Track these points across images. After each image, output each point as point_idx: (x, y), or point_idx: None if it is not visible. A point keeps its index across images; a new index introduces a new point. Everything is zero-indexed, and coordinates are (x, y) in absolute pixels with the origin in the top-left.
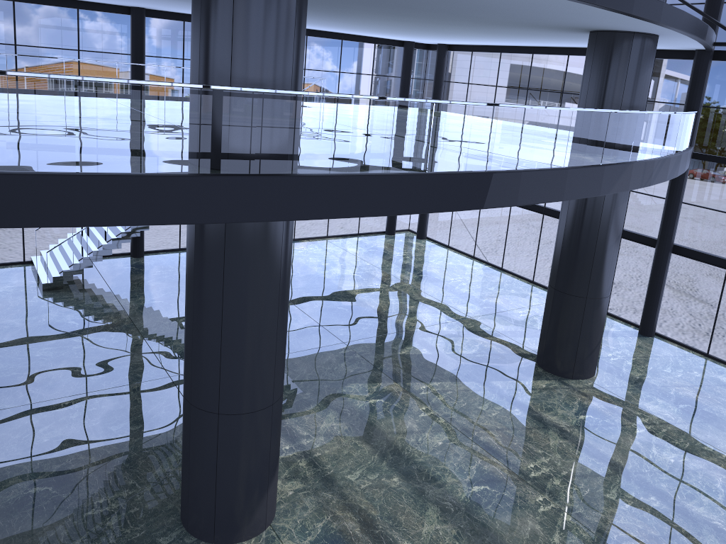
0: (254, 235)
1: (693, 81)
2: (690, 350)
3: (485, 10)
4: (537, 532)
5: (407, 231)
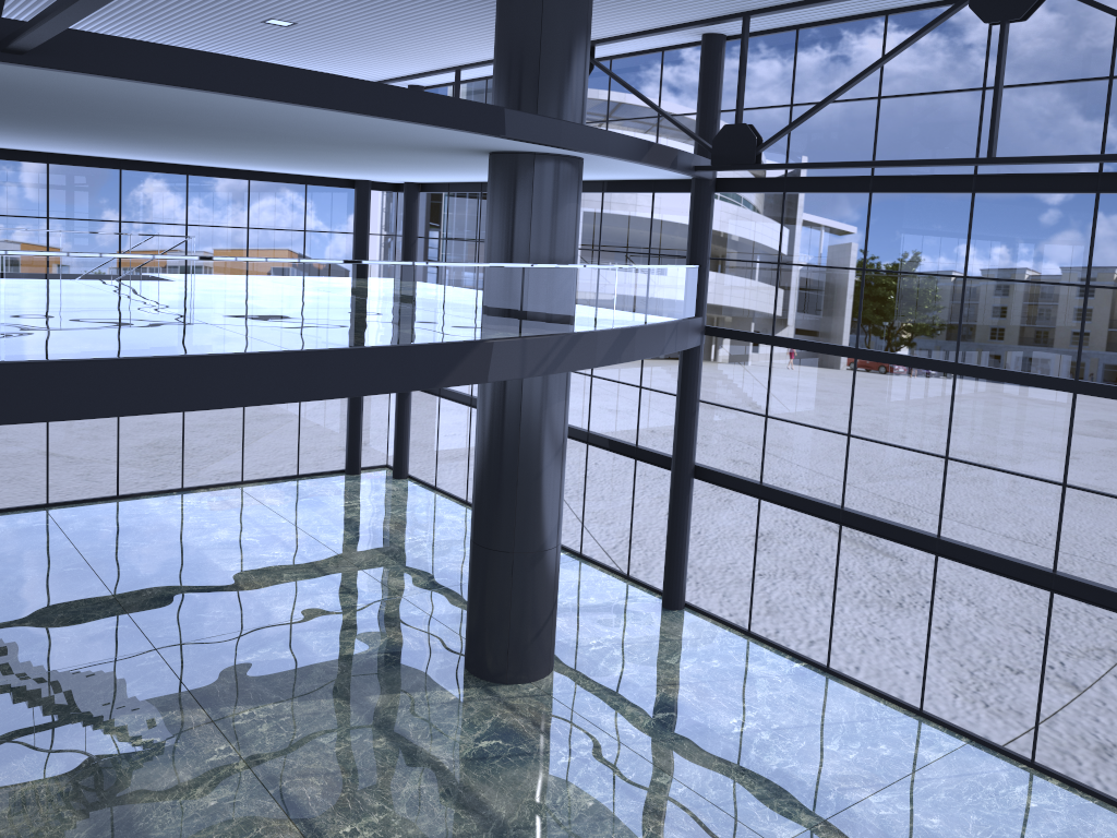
0: None
1: (692, 223)
2: (727, 627)
3: (269, 124)
4: None
5: (383, 468)
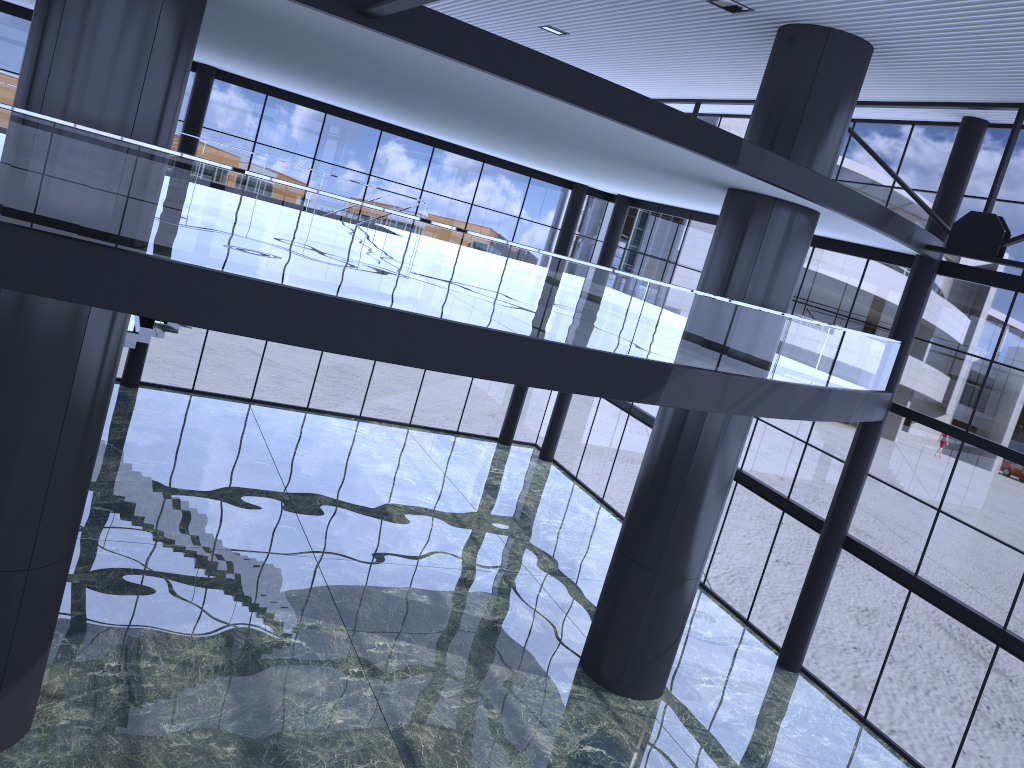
0: (35, 318)
1: (905, 299)
2: (842, 706)
3: (541, 121)
4: None
5: (531, 446)
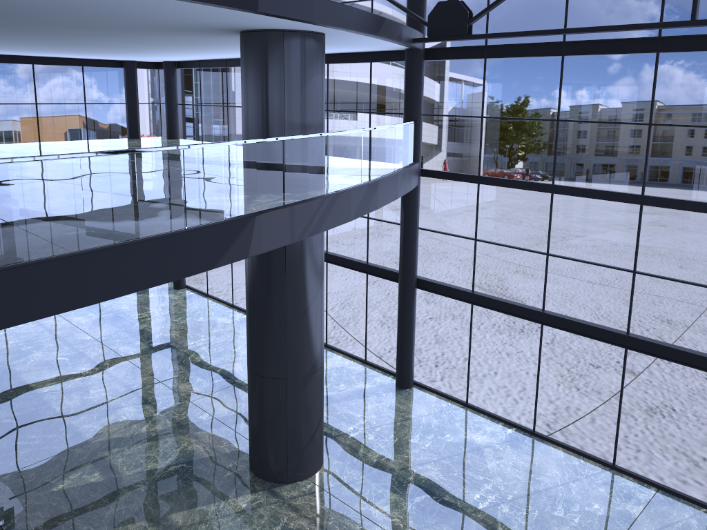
0: None
1: (407, 86)
2: (449, 400)
3: (16, 7)
4: None
5: None
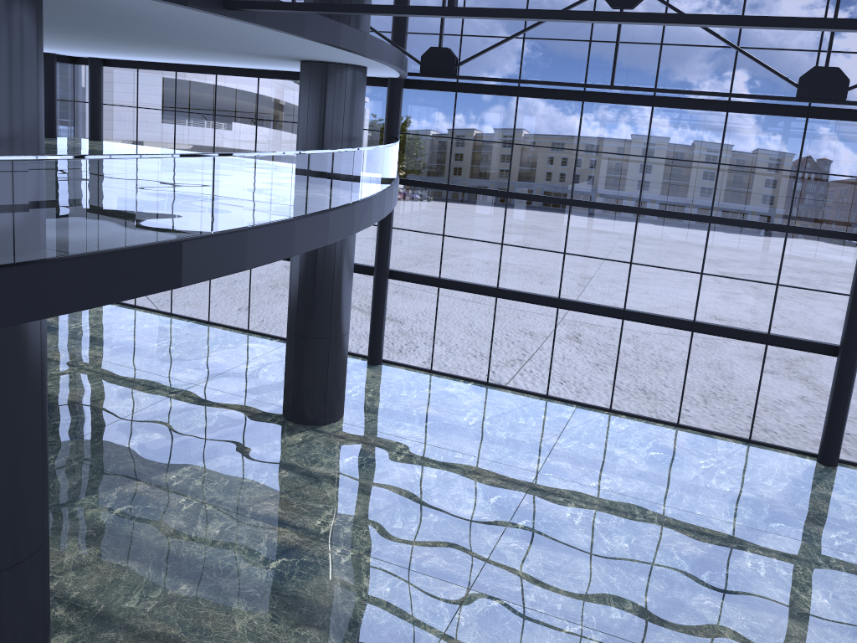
0: (7, 336)
1: (390, 109)
2: (416, 369)
3: (206, 39)
4: (347, 583)
5: None
